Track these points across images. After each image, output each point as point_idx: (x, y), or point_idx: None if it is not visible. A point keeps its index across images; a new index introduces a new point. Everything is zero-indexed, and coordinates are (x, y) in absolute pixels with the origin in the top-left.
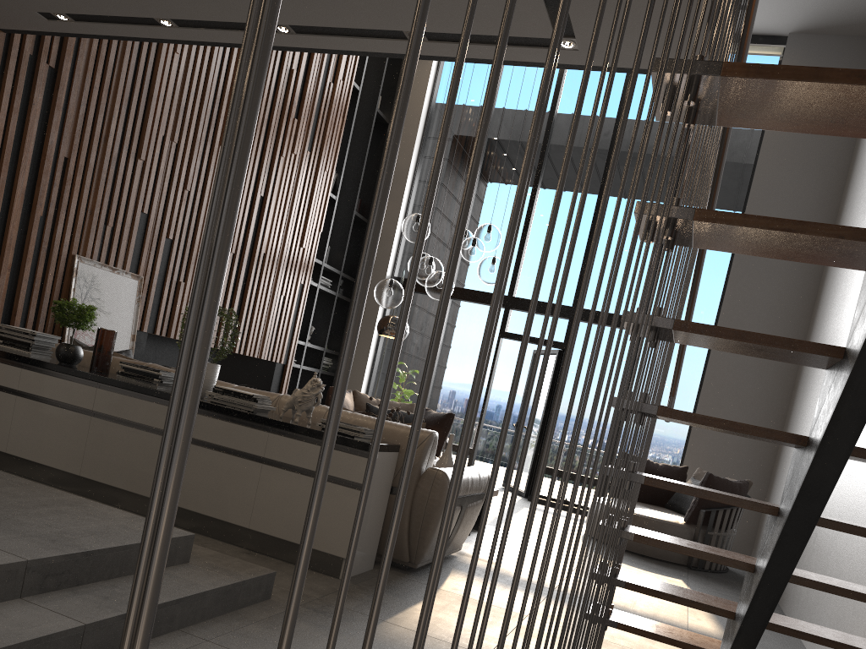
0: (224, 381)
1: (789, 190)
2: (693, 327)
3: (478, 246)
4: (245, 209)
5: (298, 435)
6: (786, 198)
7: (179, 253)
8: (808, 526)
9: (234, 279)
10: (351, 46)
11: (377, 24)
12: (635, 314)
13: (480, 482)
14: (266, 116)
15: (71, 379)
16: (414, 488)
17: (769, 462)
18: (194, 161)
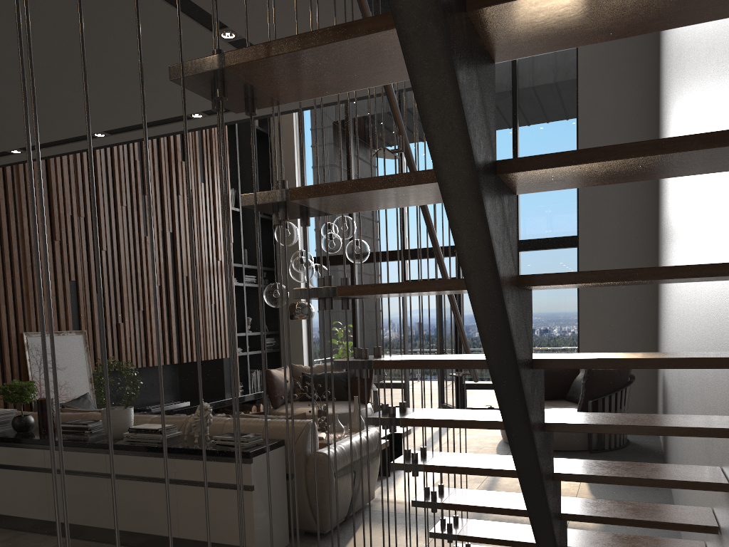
0: (185, 384)
1: (611, 99)
2: (387, 364)
3: (334, 239)
4: (159, 247)
5: (195, 456)
6: (610, 107)
7: (112, 301)
8: (540, 495)
9: (166, 305)
10: (156, 132)
11: (163, 115)
12: (343, 362)
13: (370, 444)
14: (156, 168)
15: (25, 446)
16: (305, 471)
17: (652, 336)
18: (103, 226)
